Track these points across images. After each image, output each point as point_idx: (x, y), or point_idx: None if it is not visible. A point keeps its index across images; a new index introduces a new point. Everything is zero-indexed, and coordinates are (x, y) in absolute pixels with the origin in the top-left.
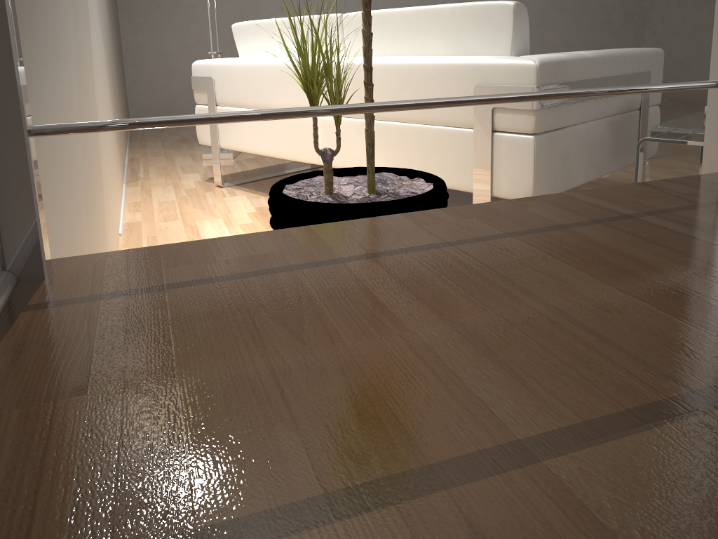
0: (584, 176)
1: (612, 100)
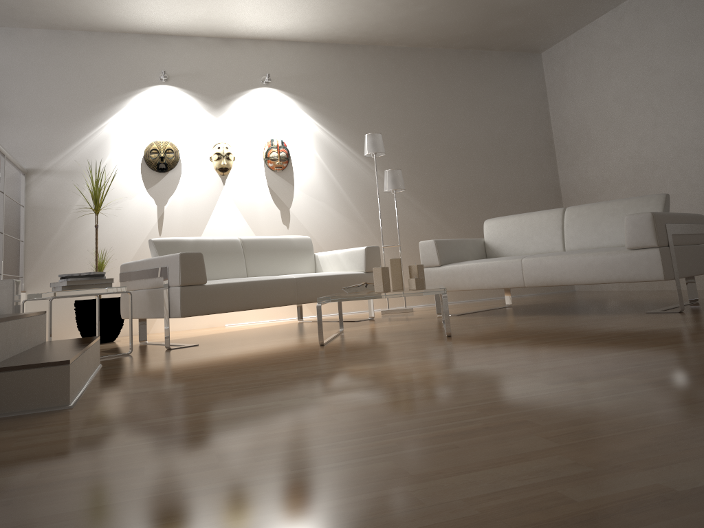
0: (138, 314)
1: (147, 280)
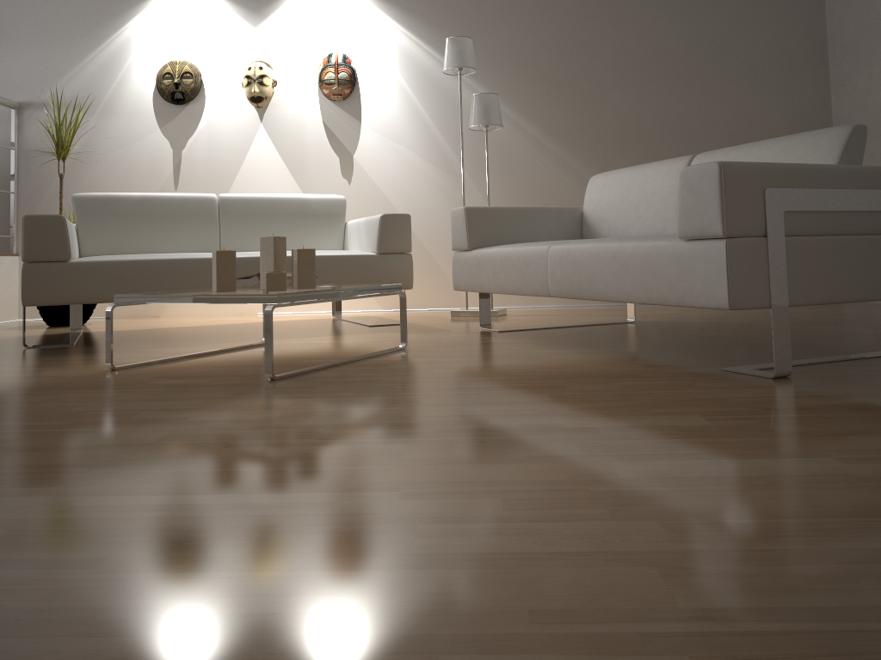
0: None
1: None
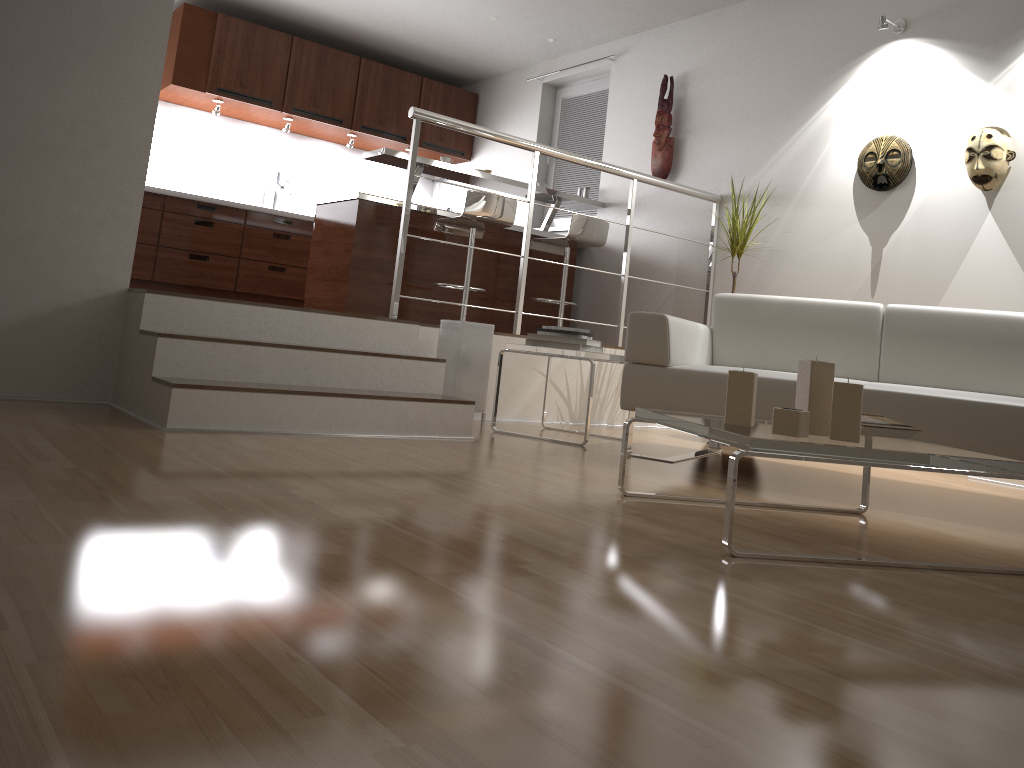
0: None
1: None
